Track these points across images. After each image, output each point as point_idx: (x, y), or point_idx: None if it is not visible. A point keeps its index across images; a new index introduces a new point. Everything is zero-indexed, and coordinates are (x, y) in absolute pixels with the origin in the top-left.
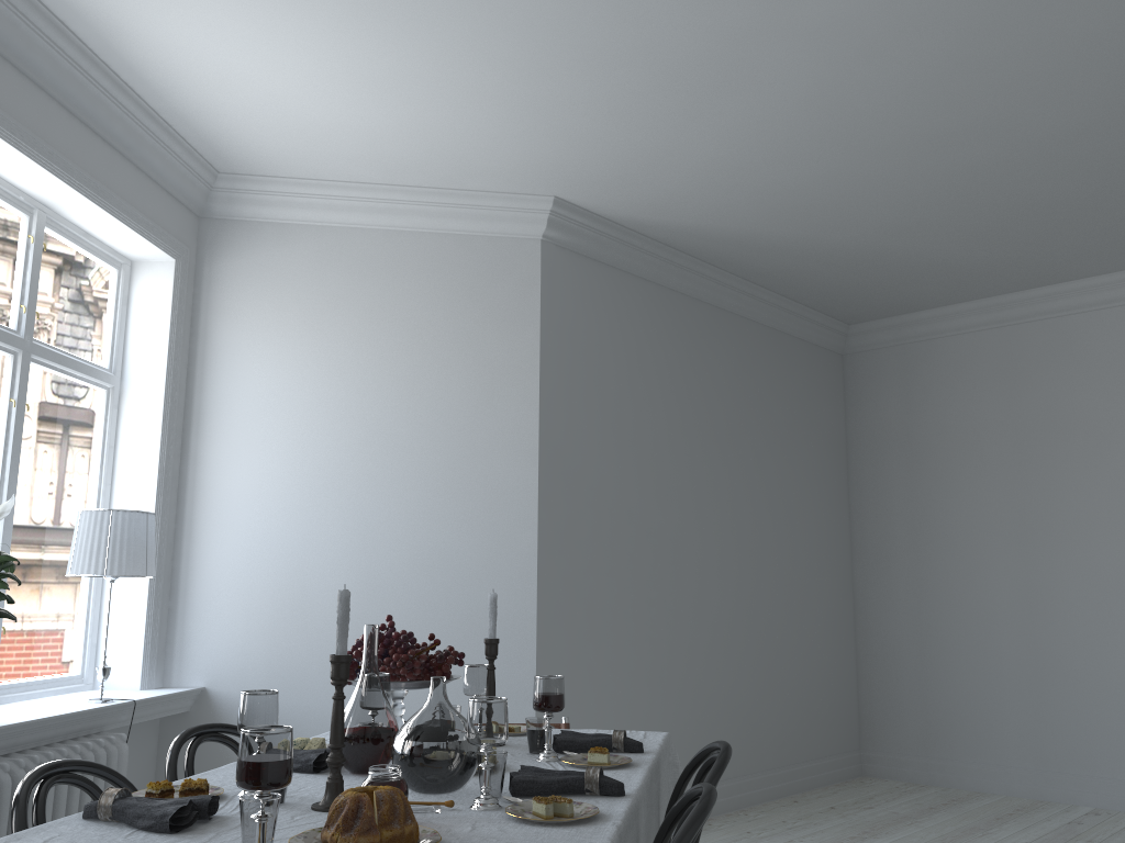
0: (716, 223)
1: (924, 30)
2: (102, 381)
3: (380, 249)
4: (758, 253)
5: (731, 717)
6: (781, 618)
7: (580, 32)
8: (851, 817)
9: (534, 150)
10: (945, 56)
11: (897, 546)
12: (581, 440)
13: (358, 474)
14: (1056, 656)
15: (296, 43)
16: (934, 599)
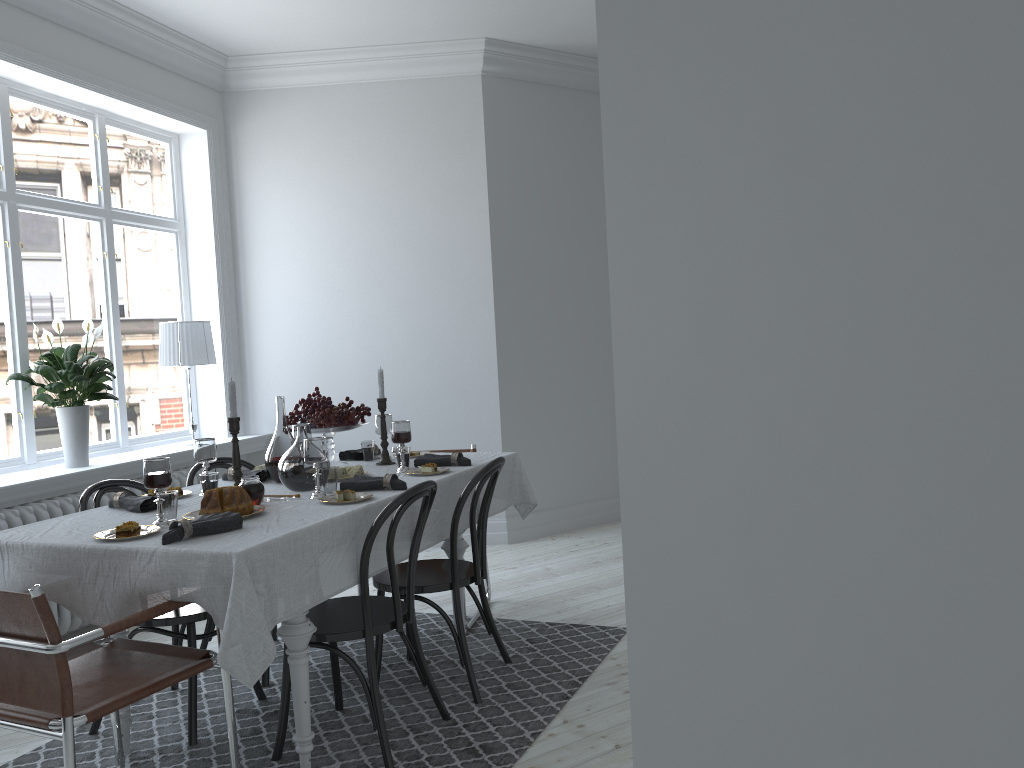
0: None
1: None
2: (170, 228)
3: (356, 100)
4: None
5: None
6: None
7: None
8: None
9: (450, 10)
10: None
11: None
12: (529, 235)
13: (358, 278)
14: None
15: None
16: None
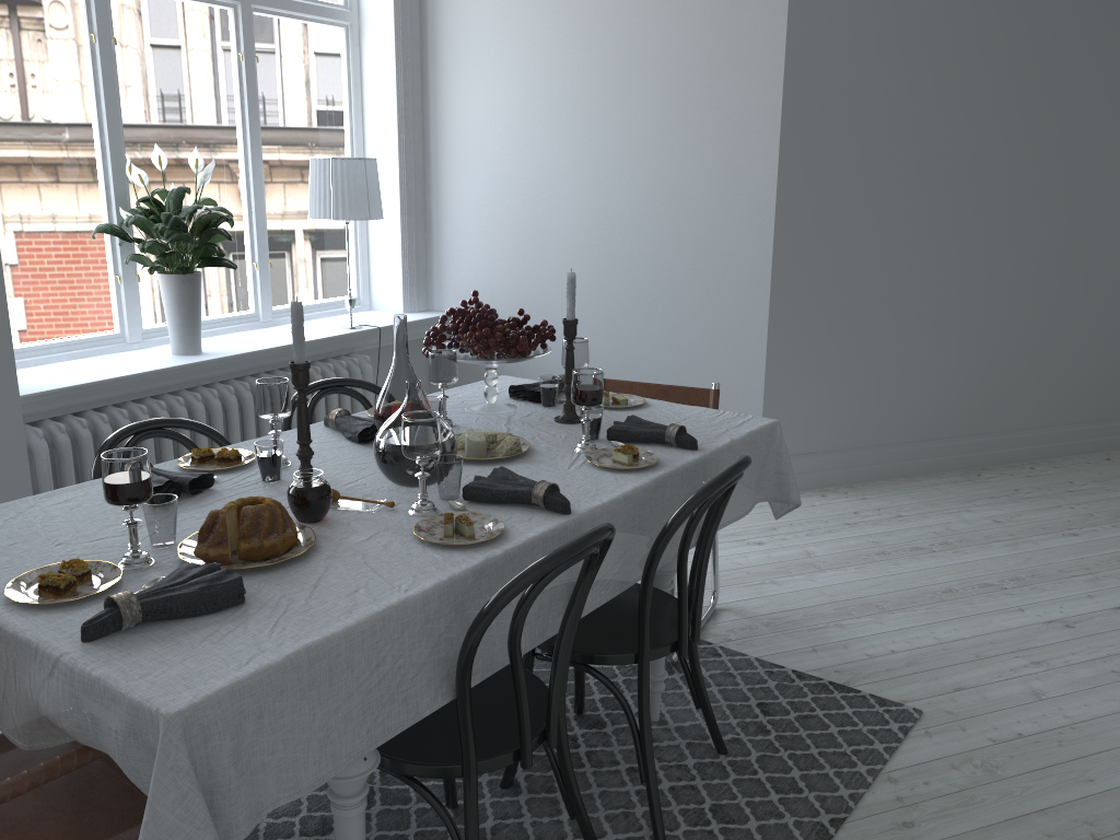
0: None
1: None
2: (337, 20)
3: None
4: None
5: (1034, 366)
6: None
7: None
8: None
9: None
10: None
11: None
12: (847, 48)
13: (587, 104)
14: None
15: None
16: None
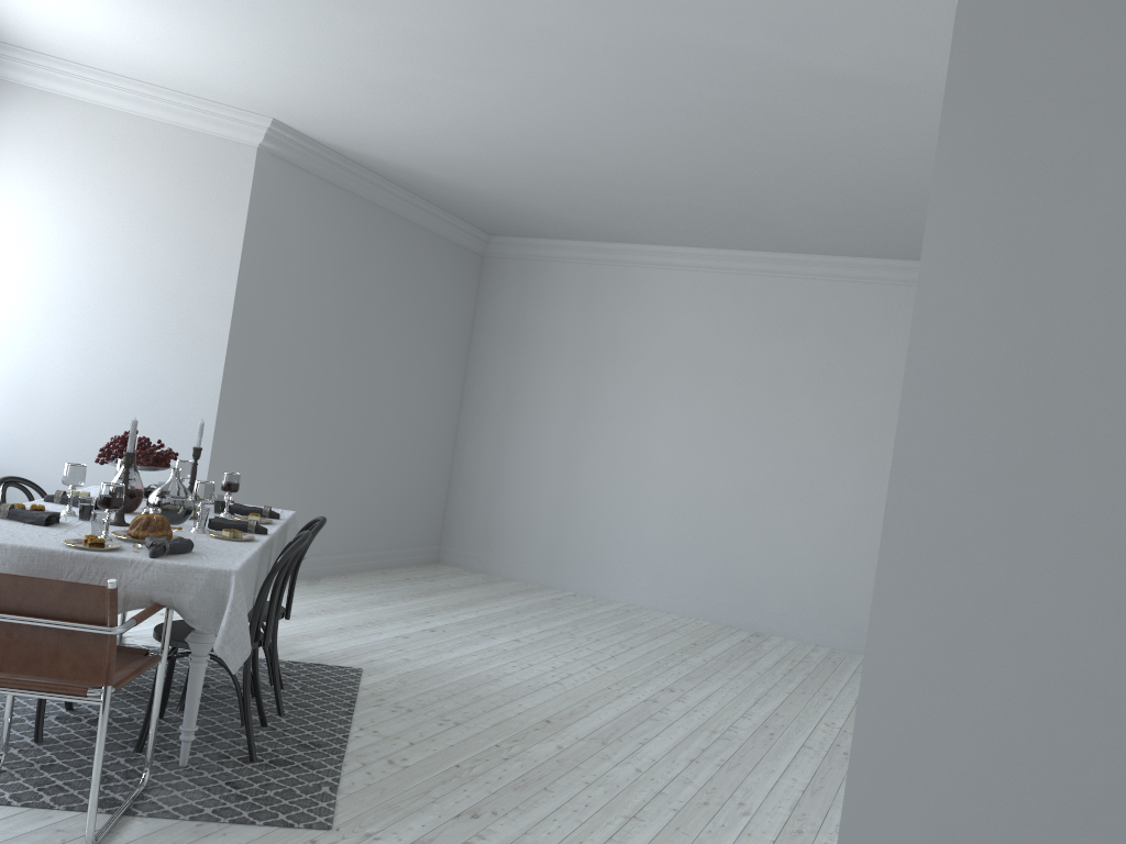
0: (394, 160)
1: (530, 109)
2: None
3: (125, 129)
4: (424, 182)
5: (347, 512)
6: (397, 447)
7: (309, 52)
8: (418, 585)
9: (263, 93)
10: (543, 122)
11: (492, 406)
12: (266, 304)
13: (87, 305)
14: (575, 496)
15: (95, 1)
16: (509, 448)
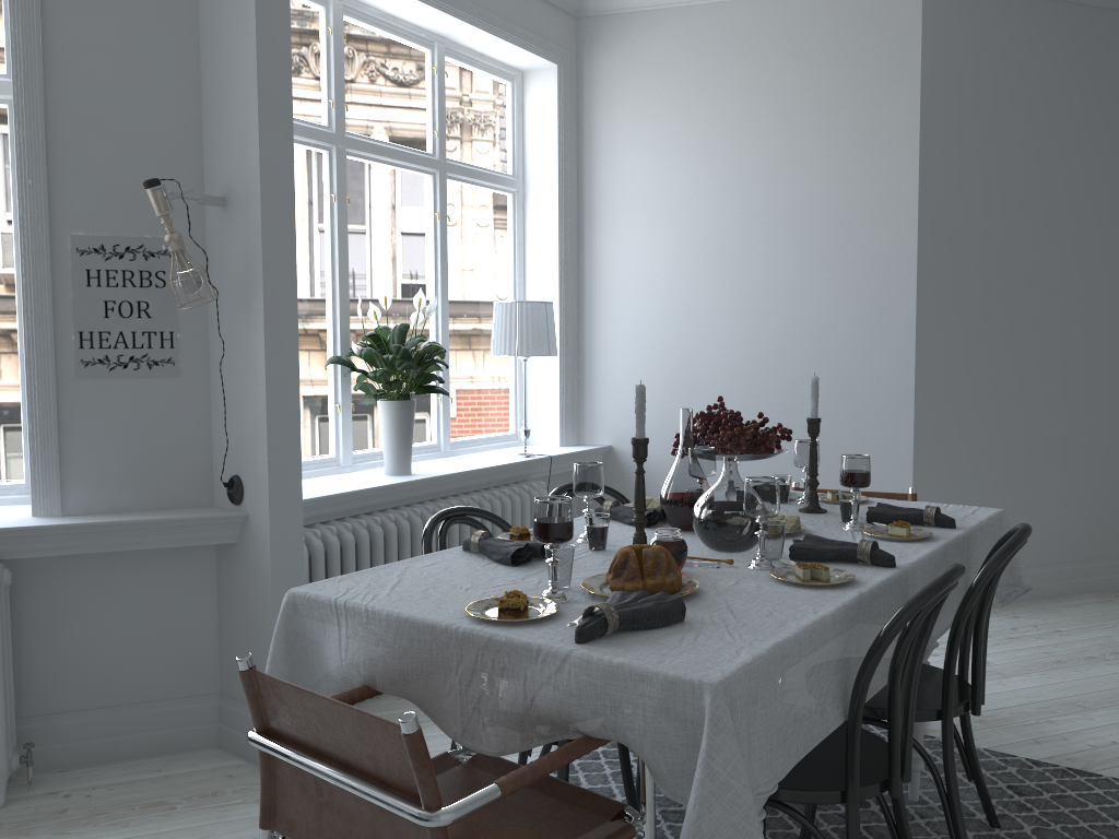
0: None
1: None
2: (507, 187)
3: (746, 21)
4: None
5: None
6: None
7: None
8: None
9: None
10: None
11: None
12: (970, 201)
13: (733, 254)
14: None
15: None
16: None
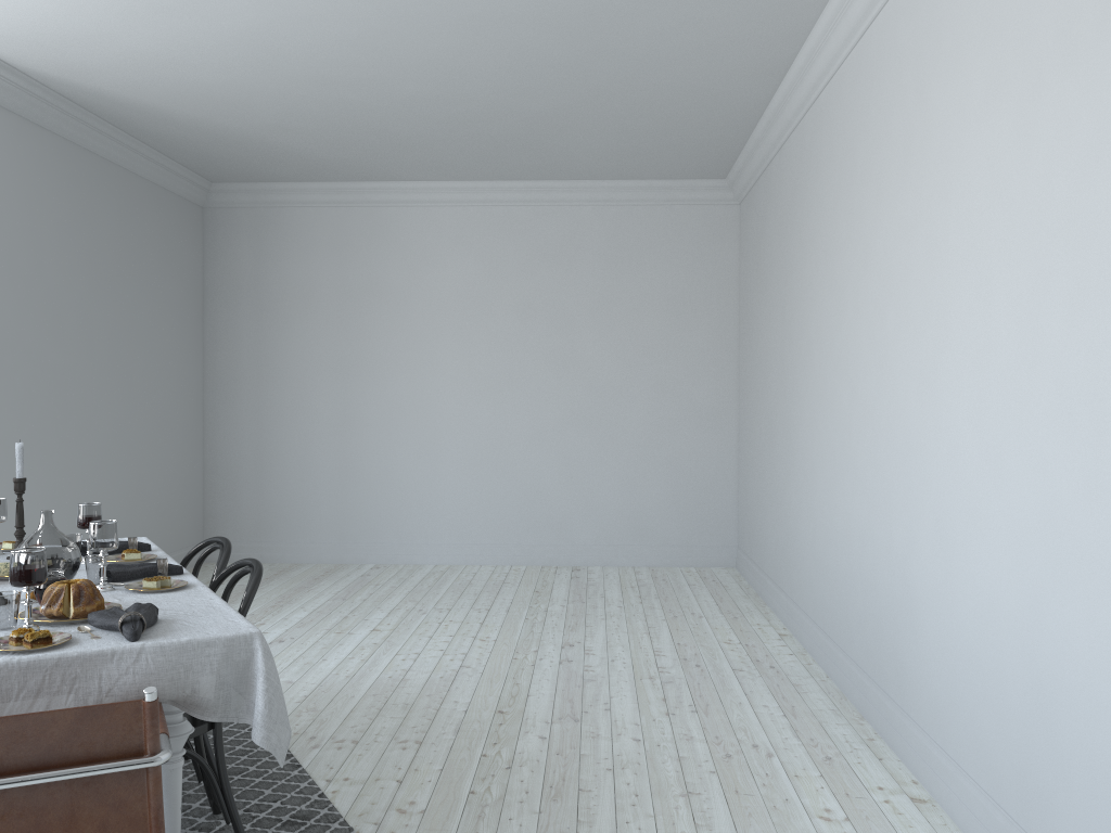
0: (125, 93)
1: (343, 21)
2: None
3: None
4: (154, 120)
5: None
6: (149, 439)
7: None
8: None
9: None
10: (351, 38)
11: (243, 377)
12: None
13: None
14: (358, 461)
15: None
16: (271, 420)
